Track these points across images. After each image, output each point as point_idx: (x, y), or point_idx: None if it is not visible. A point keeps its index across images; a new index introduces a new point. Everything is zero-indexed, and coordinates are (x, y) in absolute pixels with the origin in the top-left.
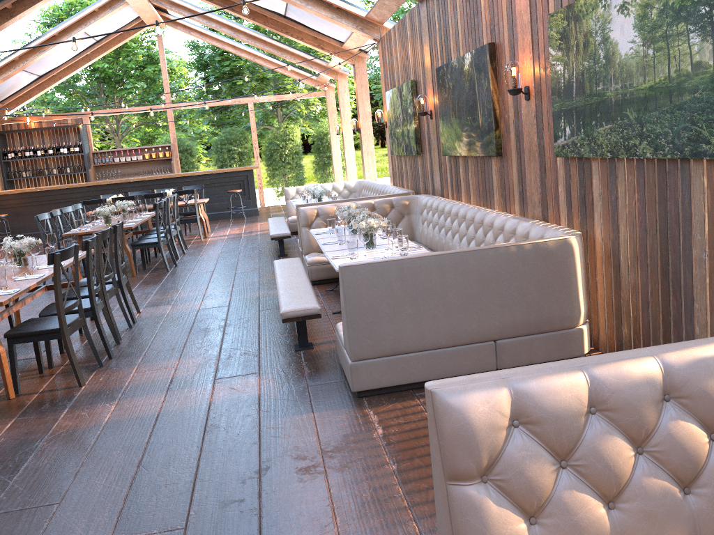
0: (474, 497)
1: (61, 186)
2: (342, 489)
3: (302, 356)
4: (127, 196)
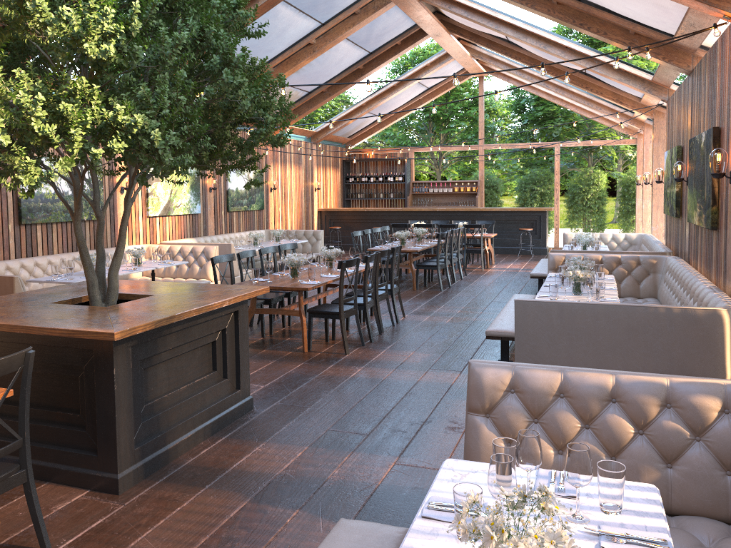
0: (477, 422)
1: (382, 209)
2: None
3: None
4: (426, 224)
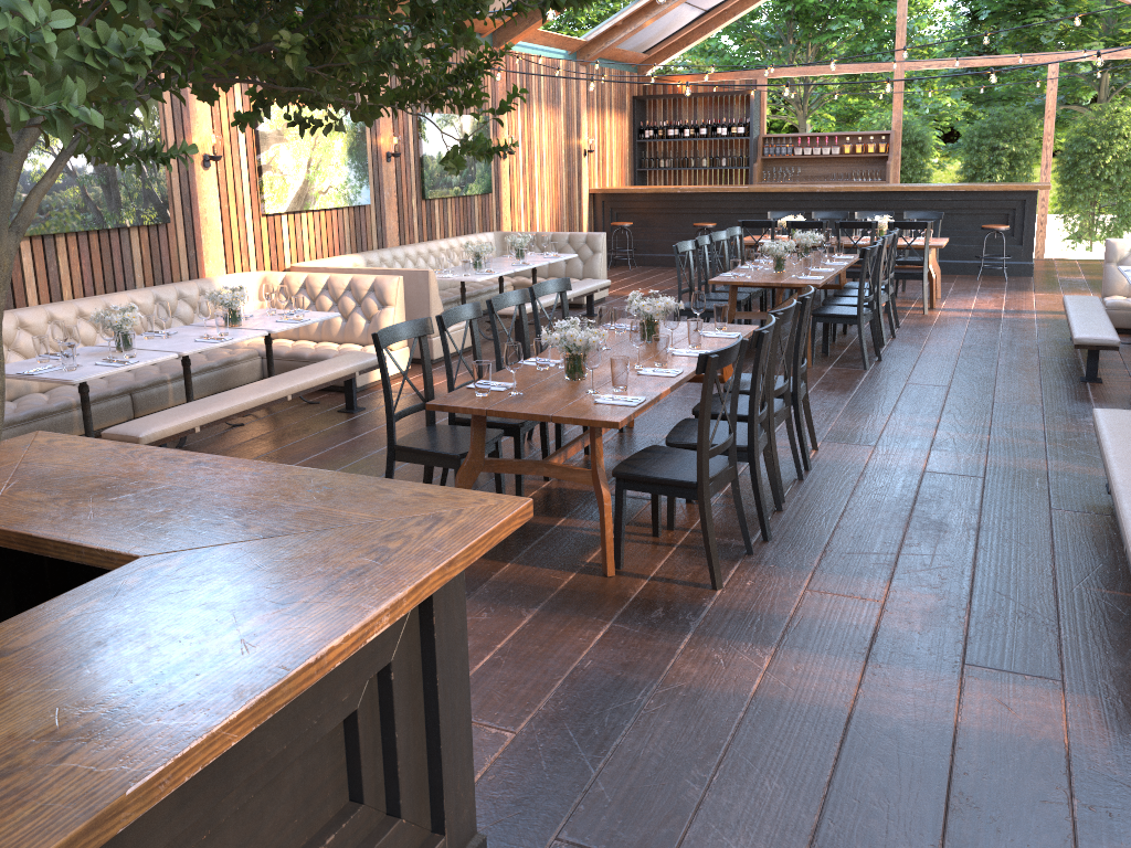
0: None
1: (710, 188)
2: None
3: None
4: (811, 222)
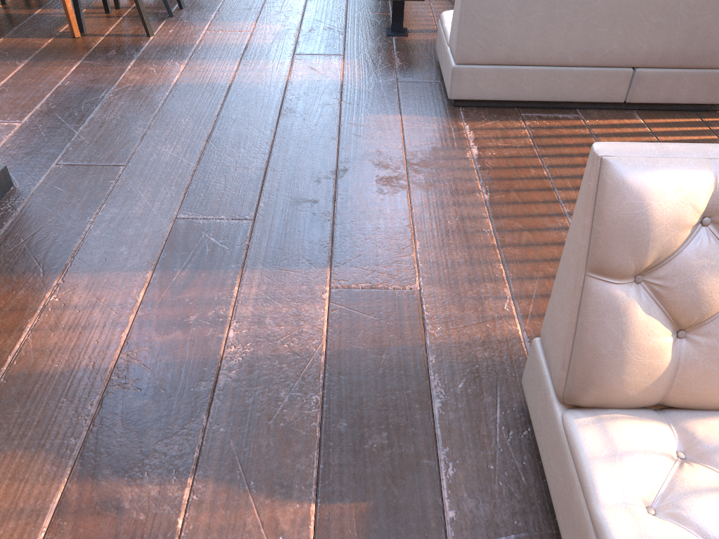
0: (620, 300)
1: None
2: (425, 211)
3: (394, 43)
4: None
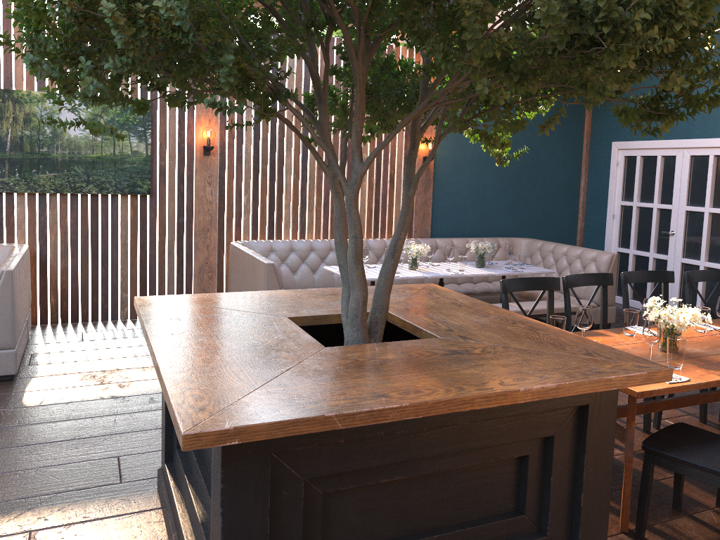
0: None
1: None
2: (153, 377)
3: None
4: None
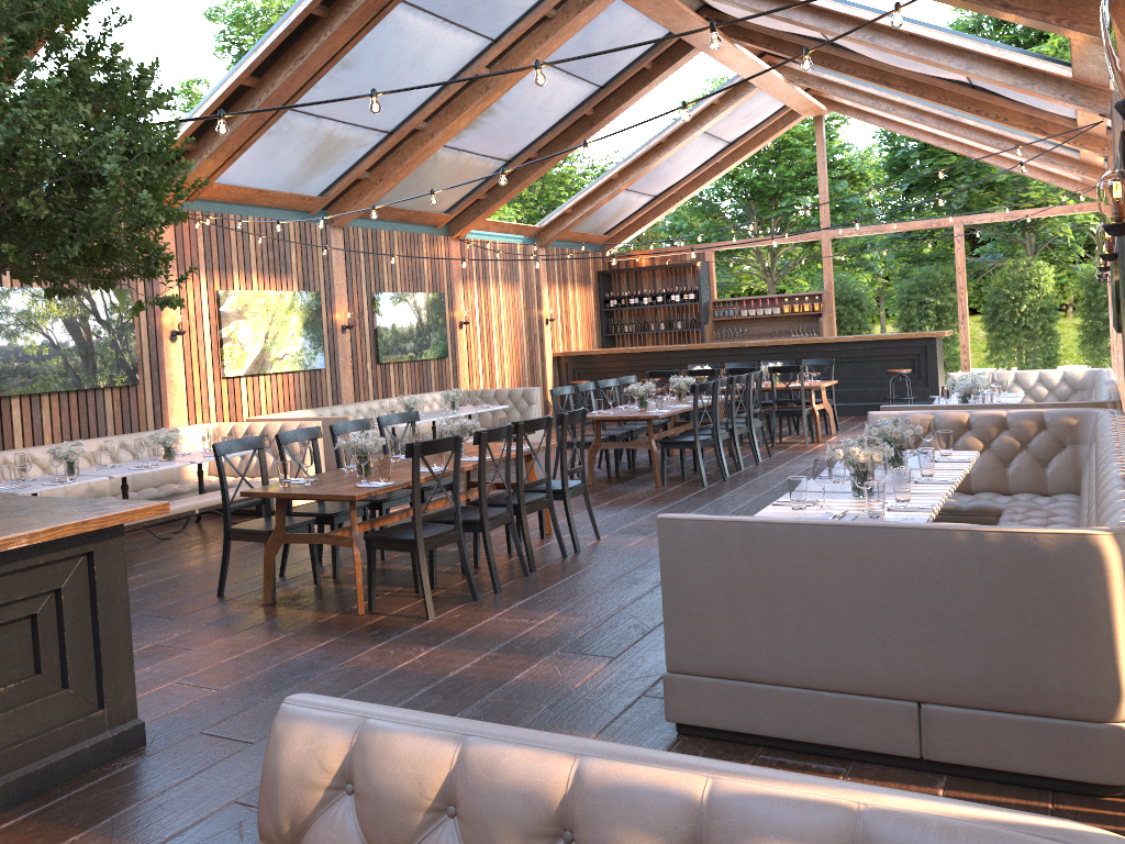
0: None
1: (654, 347)
2: None
3: None
4: (705, 369)
